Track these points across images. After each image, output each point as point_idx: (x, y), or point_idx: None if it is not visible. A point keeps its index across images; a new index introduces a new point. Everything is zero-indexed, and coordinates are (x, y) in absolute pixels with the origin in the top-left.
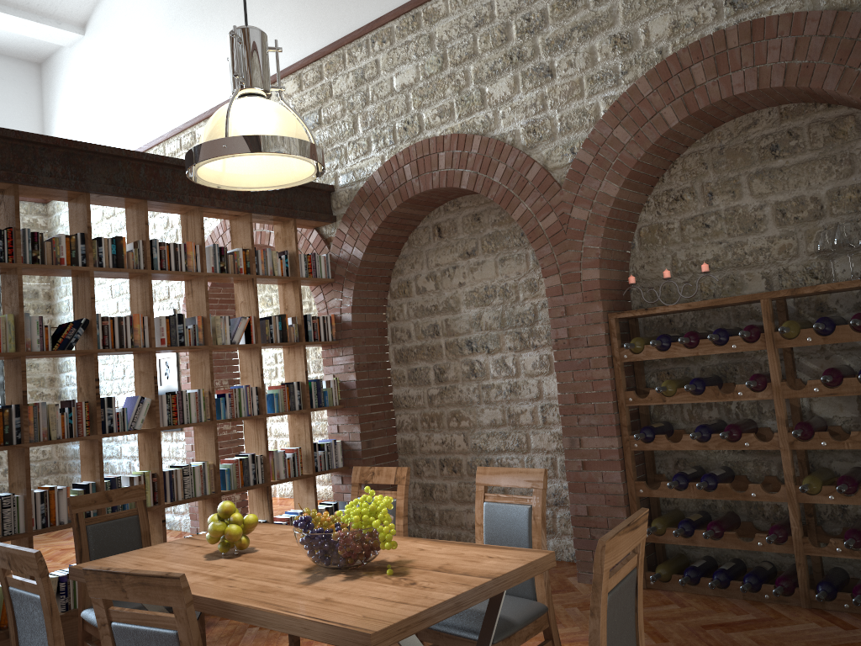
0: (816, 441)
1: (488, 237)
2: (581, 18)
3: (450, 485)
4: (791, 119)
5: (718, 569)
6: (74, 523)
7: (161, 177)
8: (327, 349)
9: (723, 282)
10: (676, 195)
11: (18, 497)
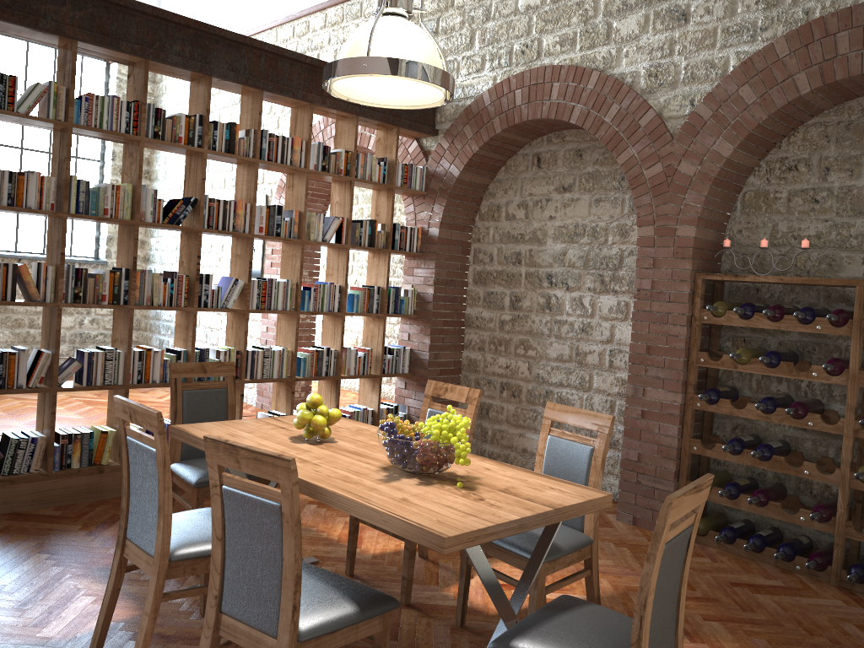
0: None
1: (587, 175)
2: None
3: (507, 408)
4: None
5: (755, 533)
6: (172, 386)
7: (278, 70)
8: (410, 259)
9: (820, 260)
10: (790, 164)
11: (119, 352)
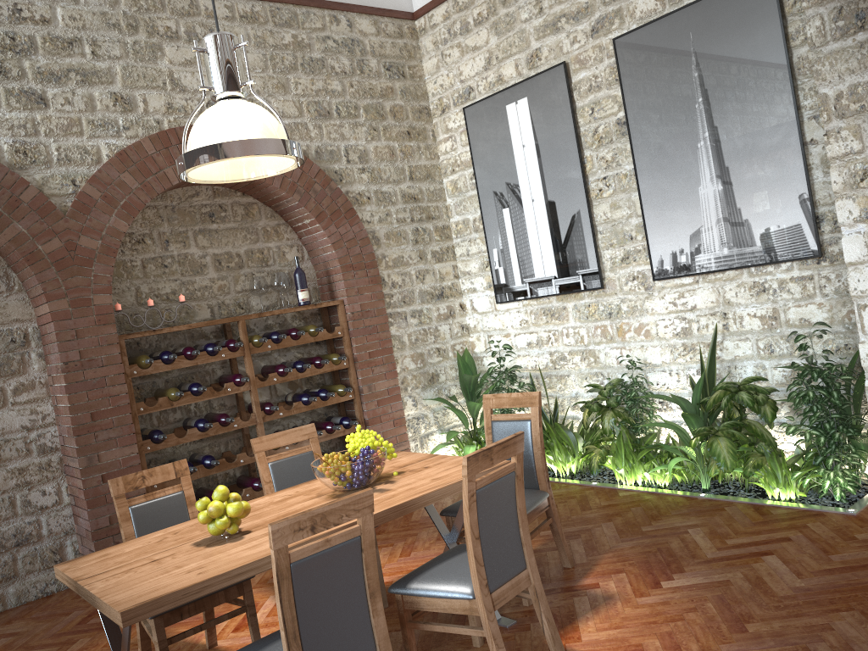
0: (277, 413)
1: None
2: (79, 64)
3: None
4: (221, 197)
5: None
6: None
7: None
8: None
9: (180, 310)
10: (138, 238)
11: None
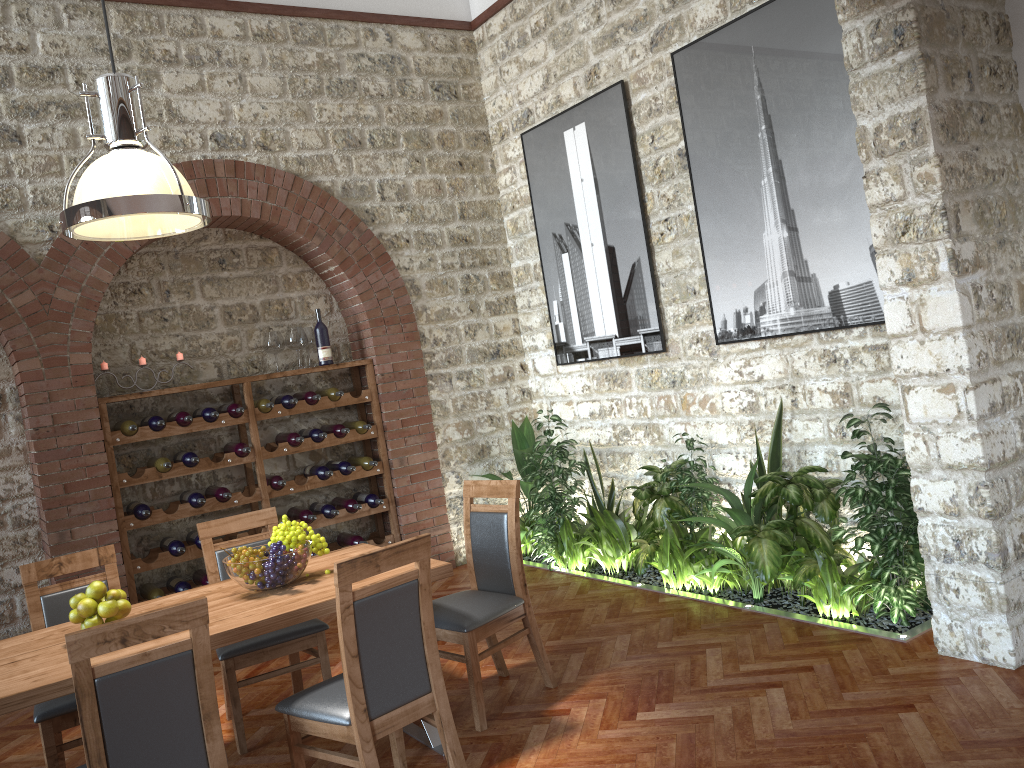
0: (287, 488)
1: None
2: (60, 96)
3: None
4: (234, 241)
5: None
6: None
7: None
8: None
9: (182, 370)
10: (134, 288)
11: None
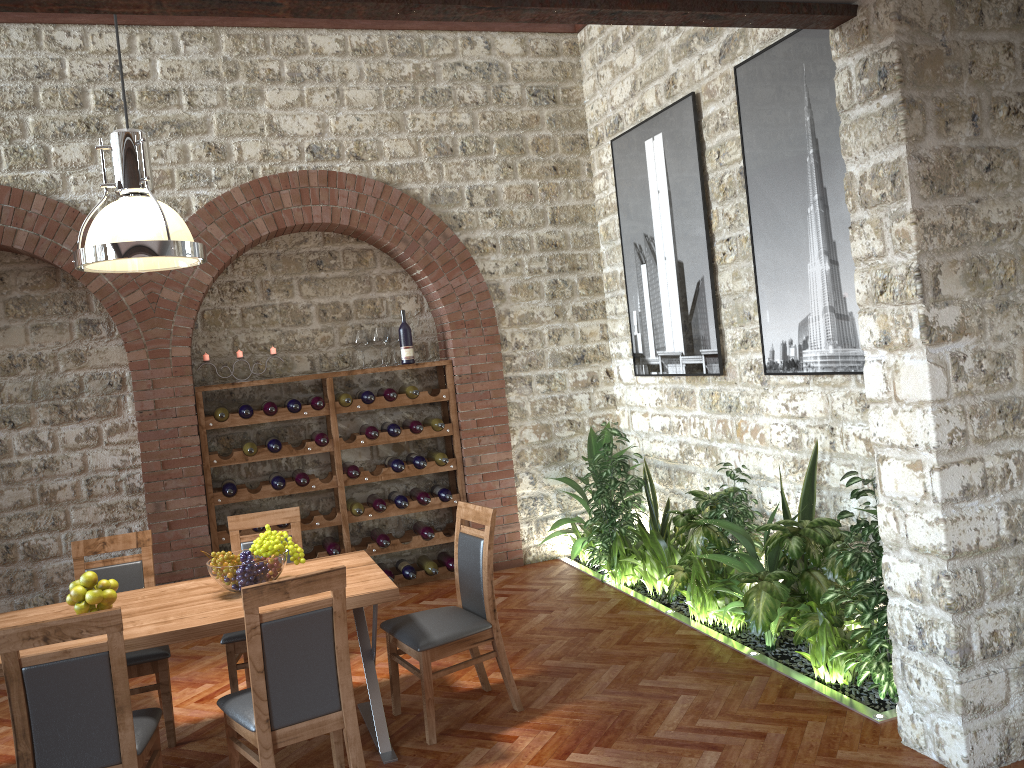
0: (362, 477)
1: (17, 301)
2: (174, 116)
3: None
4: (332, 243)
5: None
6: None
7: None
8: None
9: (278, 362)
10: (239, 287)
11: None
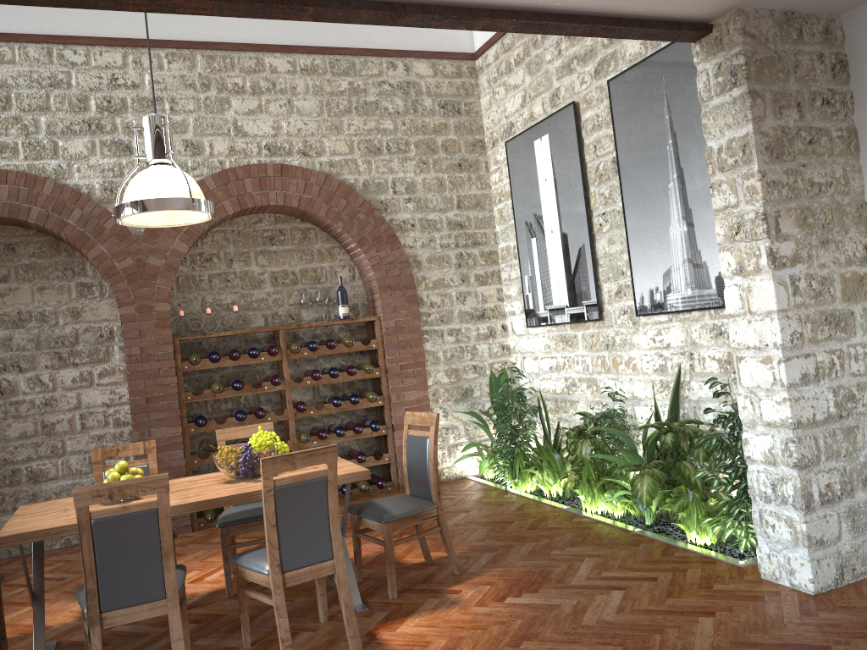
0: (308, 411)
1: (25, 267)
2: None
3: None
4: (282, 223)
5: None
6: None
7: None
8: None
9: (238, 318)
10: (207, 257)
11: None
